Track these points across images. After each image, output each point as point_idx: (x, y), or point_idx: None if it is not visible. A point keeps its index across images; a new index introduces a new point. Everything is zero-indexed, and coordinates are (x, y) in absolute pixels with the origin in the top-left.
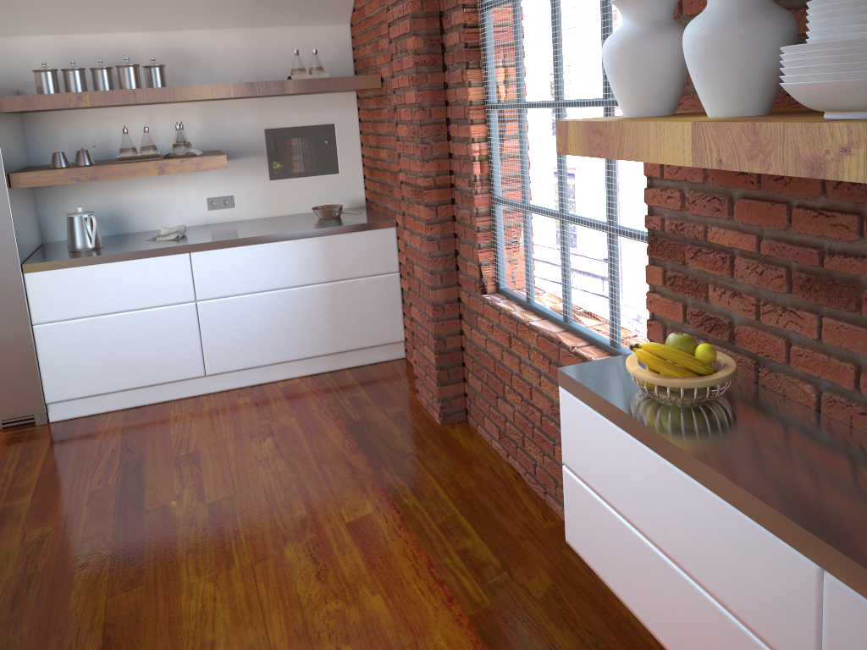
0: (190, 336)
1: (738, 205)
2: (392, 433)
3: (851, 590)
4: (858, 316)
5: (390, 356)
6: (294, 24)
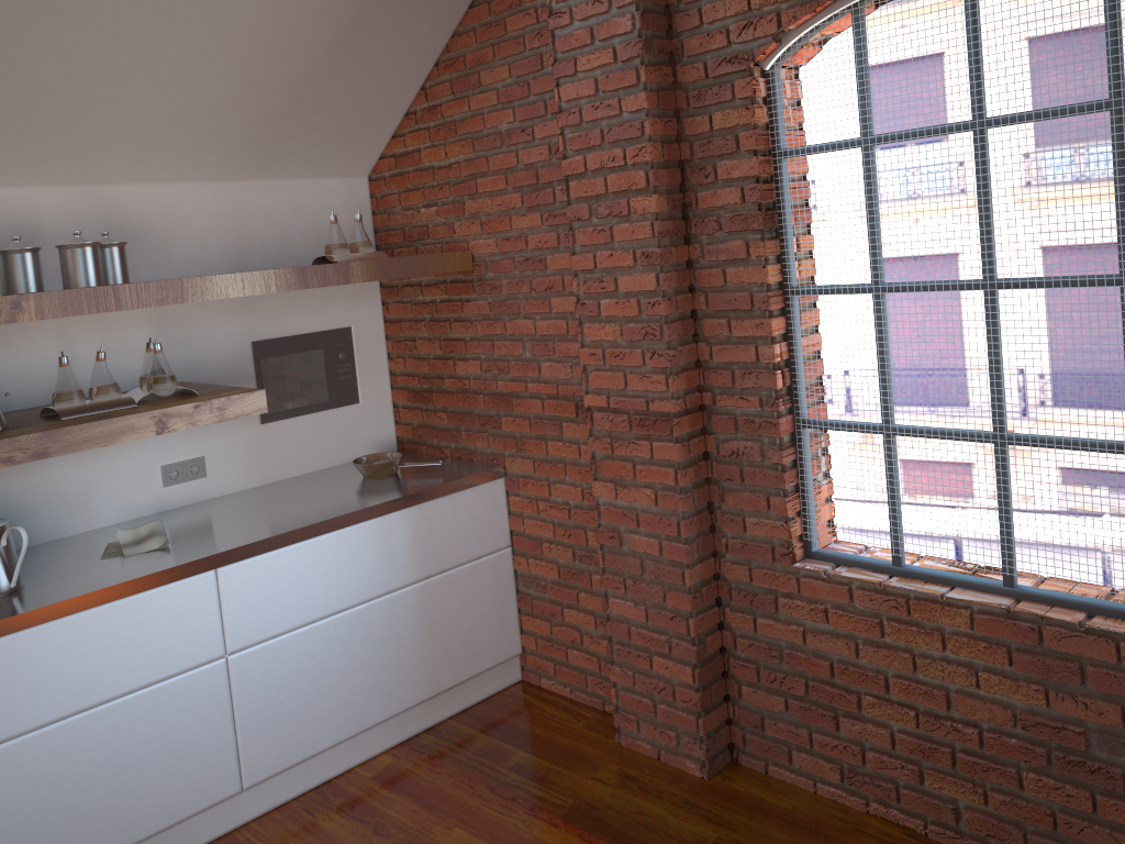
0: (218, 722)
1: None
2: (651, 813)
3: None
4: None
5: (503, 682)
6: (292, 176)
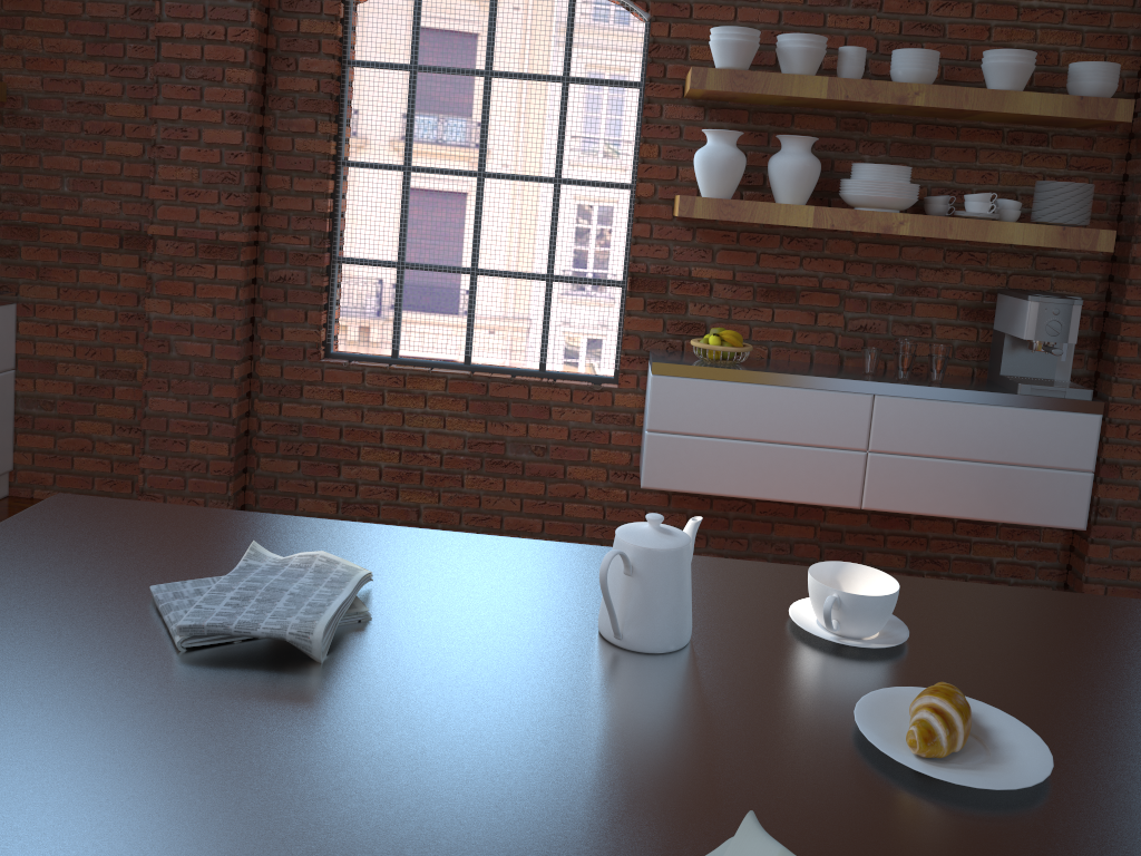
0: None
1: (721, 253)
2: None
3: (888, 396)
4: (793, 305)
5: None
6: None
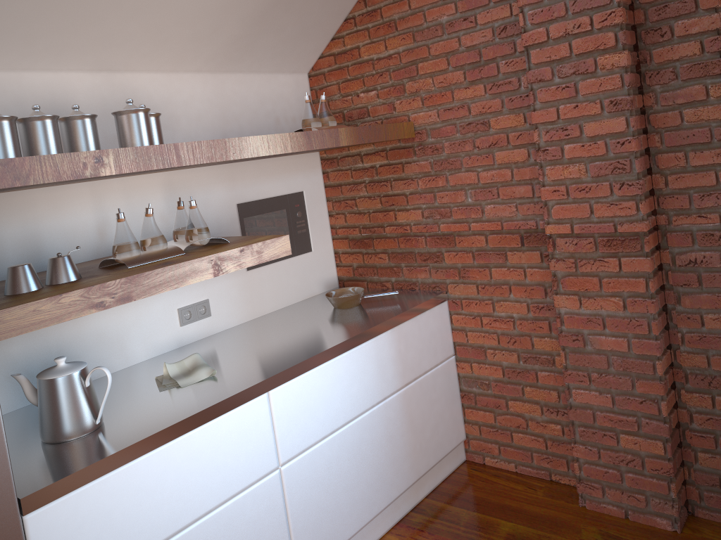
0: (277, 527)
1: None
2: None
3: None
4: None
5: (455, 463)
6: (257, 71)
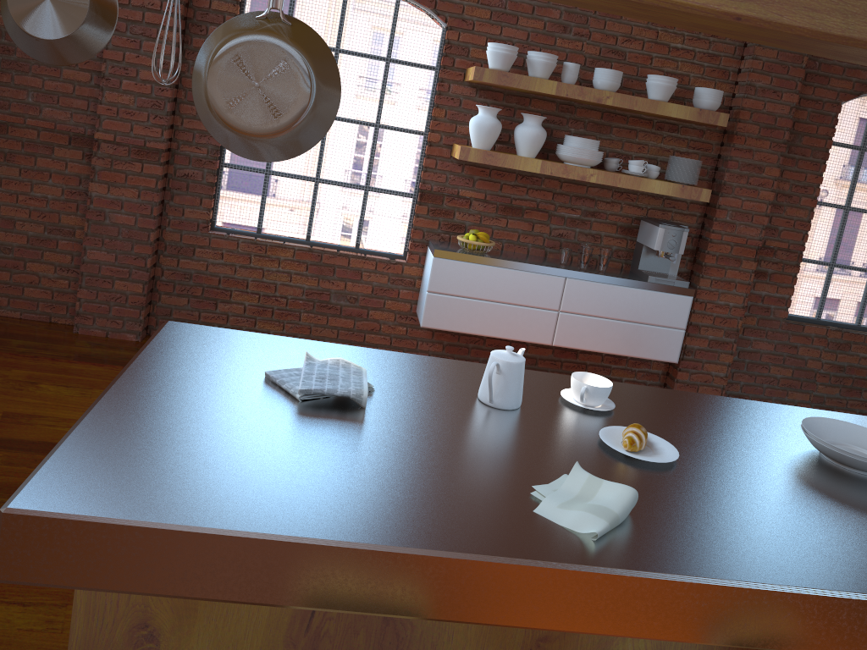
0: None
1: (479, 182)
2: (123, 354)
3: (574, 279)
4: (520, 218)
5: None
6: None
